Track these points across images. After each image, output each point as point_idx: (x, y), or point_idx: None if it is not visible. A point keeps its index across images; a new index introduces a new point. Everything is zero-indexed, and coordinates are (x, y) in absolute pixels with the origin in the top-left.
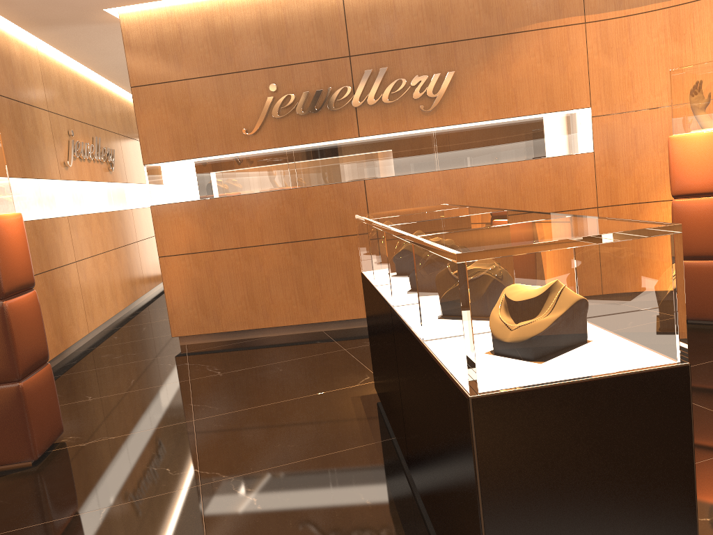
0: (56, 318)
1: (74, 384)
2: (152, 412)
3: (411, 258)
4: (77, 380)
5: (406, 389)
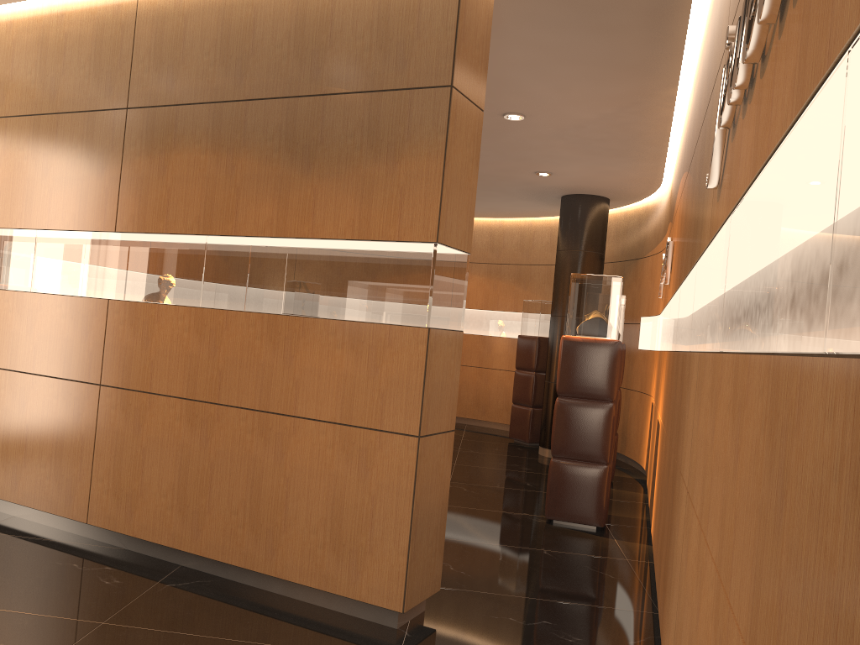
0: (667, 560)
1: (581, 579)
2: (474, 518)
3: None
4: (583, 586)
5: None
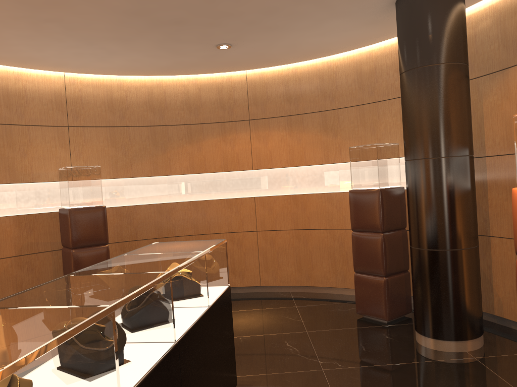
0: None
1: None
2: None
3: (206, 263)
4: None
5: (195, 383)
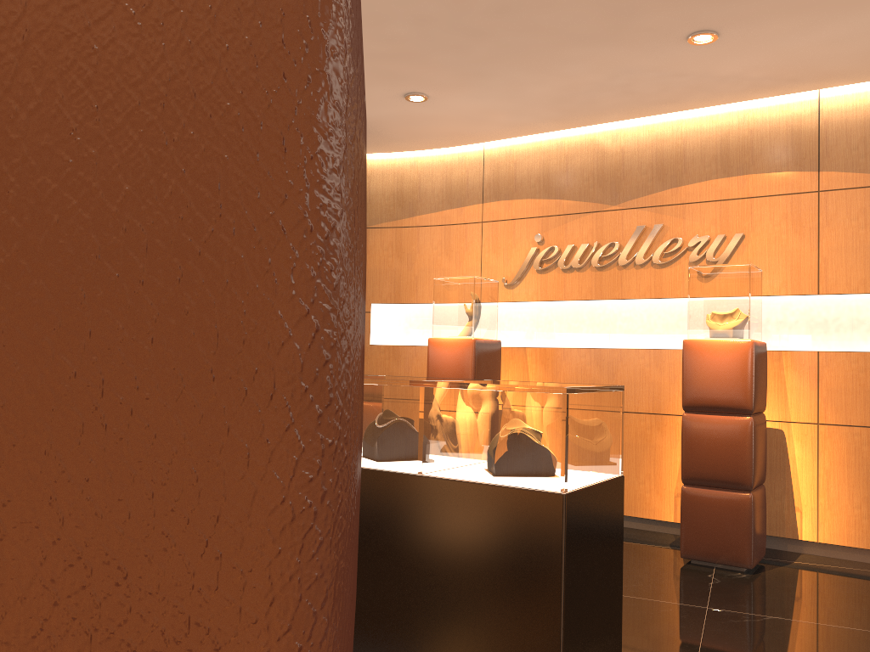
0: None
1: None
2: (774, 602)
3: None
4: None
5: None
